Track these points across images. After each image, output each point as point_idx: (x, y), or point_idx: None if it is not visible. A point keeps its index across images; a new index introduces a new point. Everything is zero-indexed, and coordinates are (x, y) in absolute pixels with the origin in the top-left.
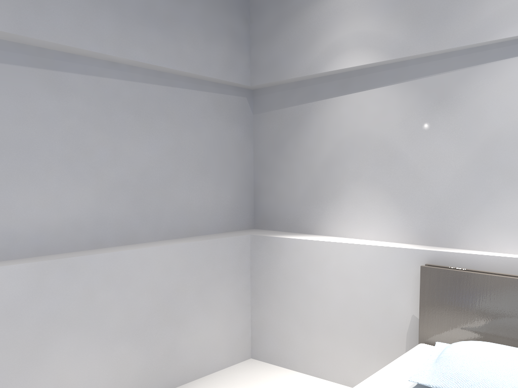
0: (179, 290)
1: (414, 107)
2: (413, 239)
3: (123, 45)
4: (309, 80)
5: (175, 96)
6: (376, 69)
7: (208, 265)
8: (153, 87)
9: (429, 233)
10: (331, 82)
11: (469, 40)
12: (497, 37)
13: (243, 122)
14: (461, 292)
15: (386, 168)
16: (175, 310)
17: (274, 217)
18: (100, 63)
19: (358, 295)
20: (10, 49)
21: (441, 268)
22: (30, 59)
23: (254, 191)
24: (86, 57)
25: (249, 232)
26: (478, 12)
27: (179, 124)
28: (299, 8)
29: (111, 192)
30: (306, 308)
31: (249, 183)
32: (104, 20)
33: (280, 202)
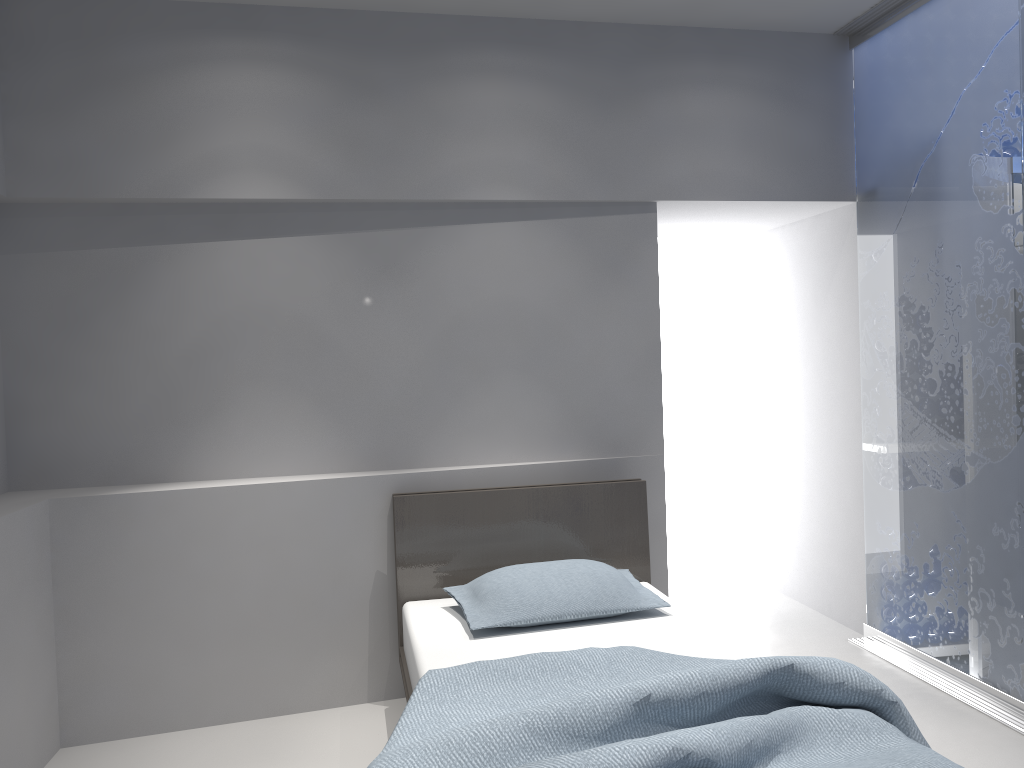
0: None
1: (348, 273)
2: (355, 464)
3: None
4: (148, 204)
5: None
6: (283, 208)
7: (4, 570)
8: None
9: (379, 452)
10: (197, 216)
11: (427, 194)
12: (460, 196)
13: None
14: (450, 520)
15: (307, 361)
16: None
17: (67, 462)
18: None
19: (291, 562)
20: None
21: (423, 494)
22: None
23: (6, 414)
24: None
25: (31, 497)
26: (437, 160)
27: None
28: (134, 74)
29: None
30: (192, 611)
31: None
32: None
33: (83, 431)
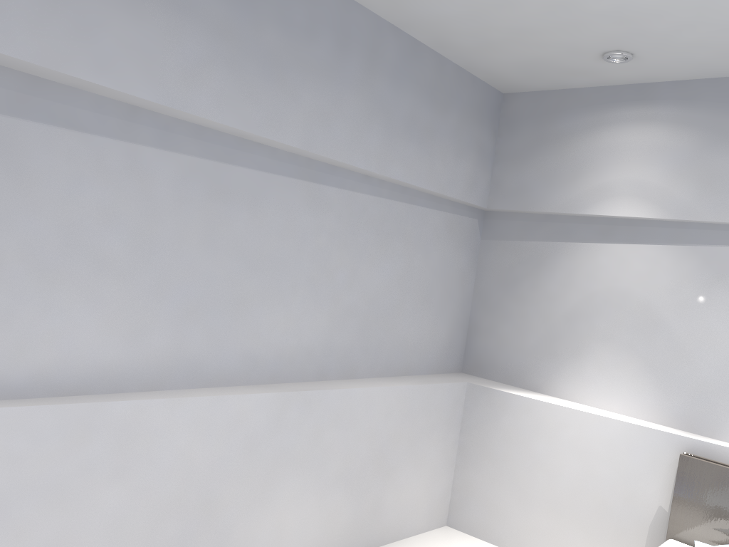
0: (394, 438)
1: (689, 275)
2: (666, 421)
3: (385, 161)
4: (562, 216)
5: (413, 215)
6: (648, 224)
7: (423, 413)
8: (396, 204)
9: (687, 417)
10: (590, 225)
11: None
12: None
13: (470, 247)
14: (725, 491)
15: (645, 335)
16: (387, 461)
17: (491, 364)
18: (356, 176)
19: (596, 473)
20: (285, 159)
21: (705, 461)
22: (299, 170)
23: (468, 329)
24: (344, 169)
25: (462, 378)
26: None
27: (413, 246)
28: (565, 135)
29: (342, 319)
30: (528, 479)
31: (465, 318)
32: (374, 134)
33: (502, 348)
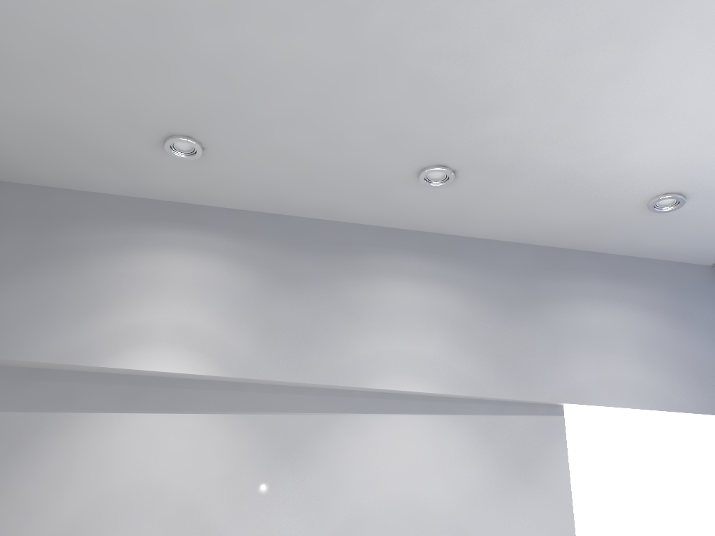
0: None
1: (247, 455)
2: None
3: None
4: (60, 371)
5: None
6: (192, 384)
7: None
8: None
9: None
10: (106, 385)
11: (336, 379)
12: (369, 384)
13: None
14: None
15: None
16: None
17: None
18: None
19: None
20: None
21: None
22: None
23: None
24: None
25: None
26: (348, 348)
27: None
28: (77, 251)
29: None
30: None
31: None
32: None
33: None
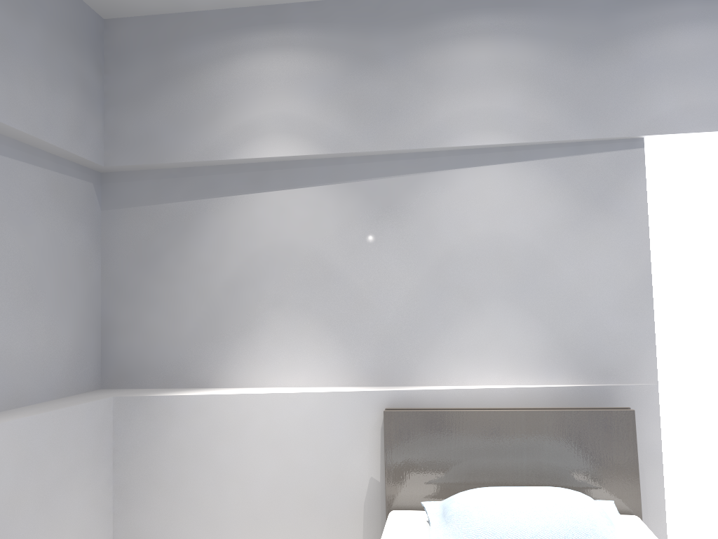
0: (11, 505)
1: (355, 215)
2: (358, 380)
3: None
4: (203, 167)
5: None
6: (303, 164)
7: (55, 453)
8: None
9: (379, 370)
10: (238, 174)
11: (420, 143)
12: (449, 144)
13: (89, 221)
14: (435, 436)
15: (320, 290)
16: None
17: (141, 368)
18: None
19: (297, 464)
20: None
21: (410, 410)
22: None
23: (102, 329)
24: None
25: (105, 394)
26: (428, 114)
27: None
28: (192, 67)
29: None
30: (216, 498)
31: (96, 316)
32: None
33: (152, 344)
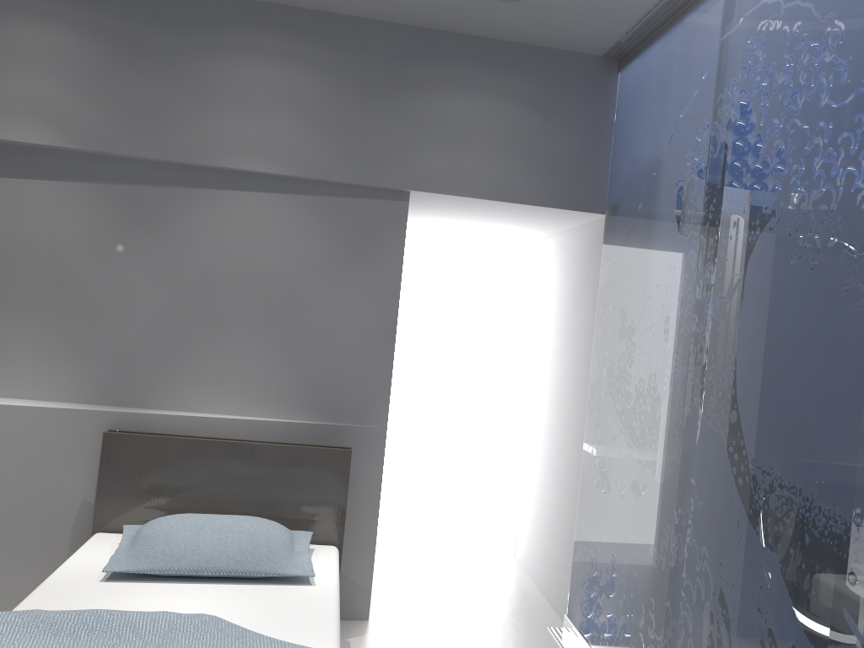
0: None
1: (105, 220)
2: (88, 397)
3: None
4: None
5: None
6: (52, 154)
7: None
8: None
9: (112, 389)
10: None
11: (186, 157)
12: (217, 163)
13: None
14: (155, 462)
15: (55, 296)
16: None
17: None
18: None
19: None
20: None
21: (132, 433)
22: None
23: None
24: None
25: None
26: (199, 127)
27: None
28: None
29: None
30: None
31: None
32: None
33: None
